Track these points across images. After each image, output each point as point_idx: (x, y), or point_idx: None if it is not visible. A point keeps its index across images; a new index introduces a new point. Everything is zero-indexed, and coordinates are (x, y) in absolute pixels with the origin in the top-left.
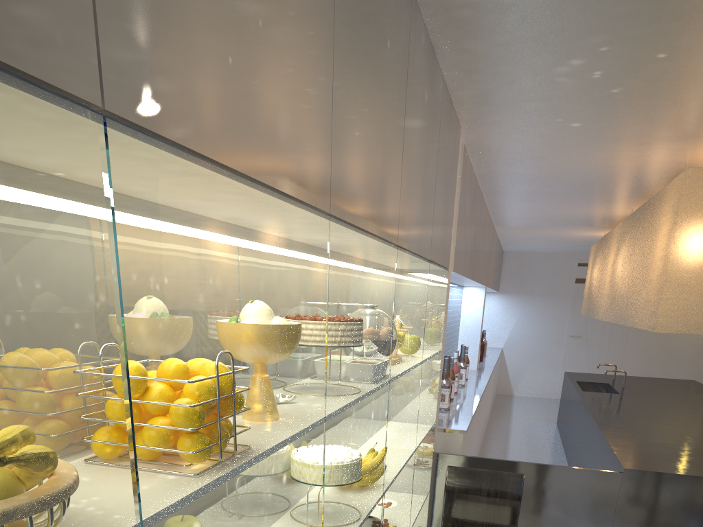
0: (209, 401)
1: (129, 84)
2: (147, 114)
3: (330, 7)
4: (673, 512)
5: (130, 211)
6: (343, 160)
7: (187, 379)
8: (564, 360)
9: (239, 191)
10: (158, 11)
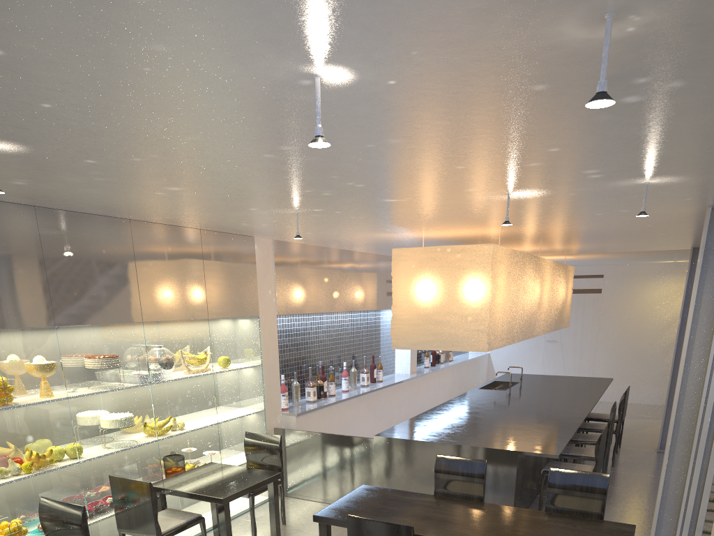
0: None
1: None
2: None
3: (41, 266)
4: (404, 464)
5: None
6: (64, 306)
7: None
8: (543, 362)
9: None
10: None
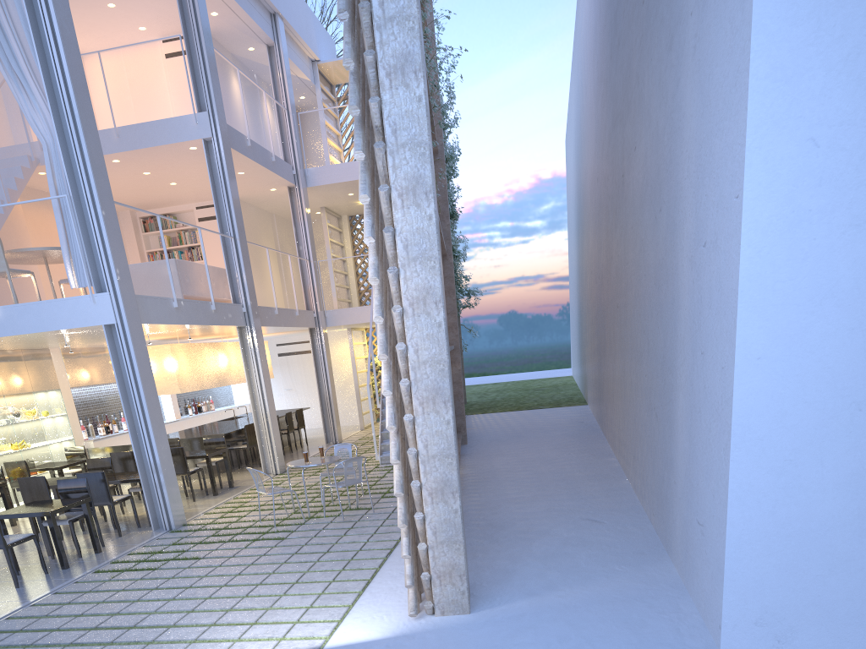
0: None
1: None
2: None
3: None
4: None
5: None
6: None
7: None
8: (287, 405)
9: None
10: None
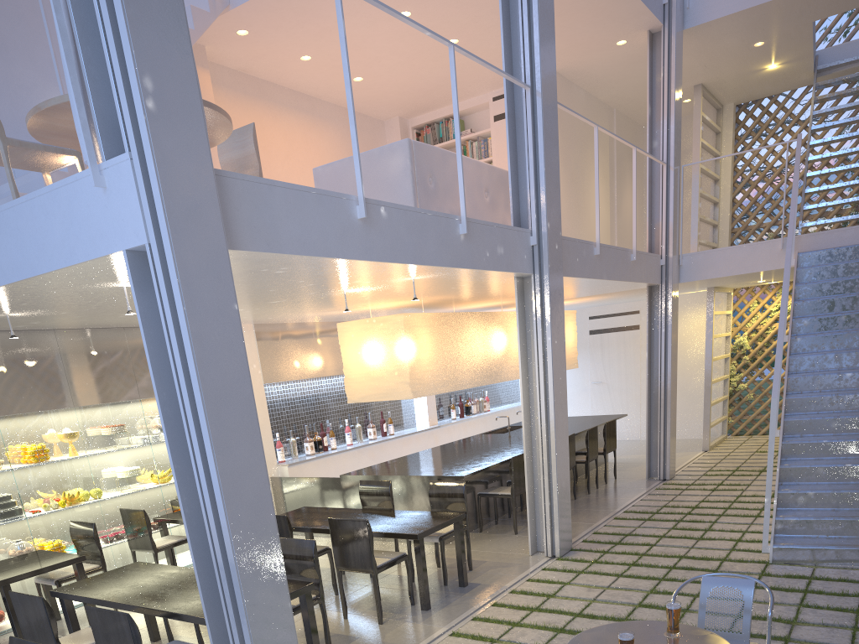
0: (27, 450)
1: (0, 411)
2: (4, 413)
3: (61, 367)
4: None
5: (3, 426)
6: (79, 392)
7: (20, 446)
8: (592, 405)
9: (30, 415)
10: (4, 400)
